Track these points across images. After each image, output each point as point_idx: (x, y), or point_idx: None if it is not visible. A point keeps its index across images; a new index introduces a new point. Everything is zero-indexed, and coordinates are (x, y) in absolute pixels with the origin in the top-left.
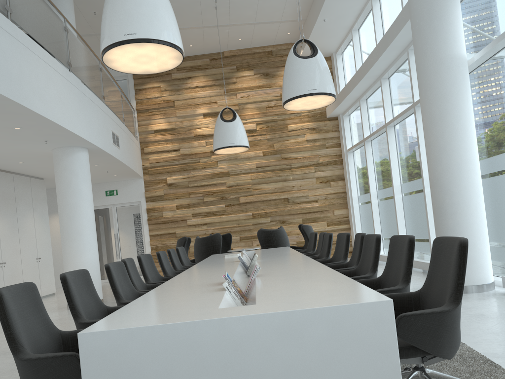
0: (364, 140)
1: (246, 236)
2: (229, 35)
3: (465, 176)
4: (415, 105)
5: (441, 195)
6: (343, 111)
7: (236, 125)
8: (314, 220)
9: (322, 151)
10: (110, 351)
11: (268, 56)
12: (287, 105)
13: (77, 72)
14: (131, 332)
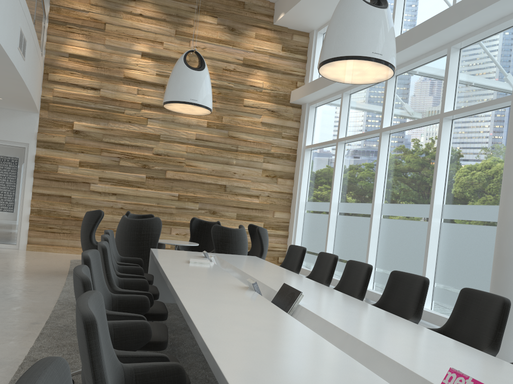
0: (337, 140)
1: (165, 221)
2: None
3: None
4: (444, 116)
5: None
6: (313, 100)
7: (204, 77)
8: (251, 218)
9: (276, 140)
10: None
11: (238, 7)
12: (328, 66)
13: None
14: None
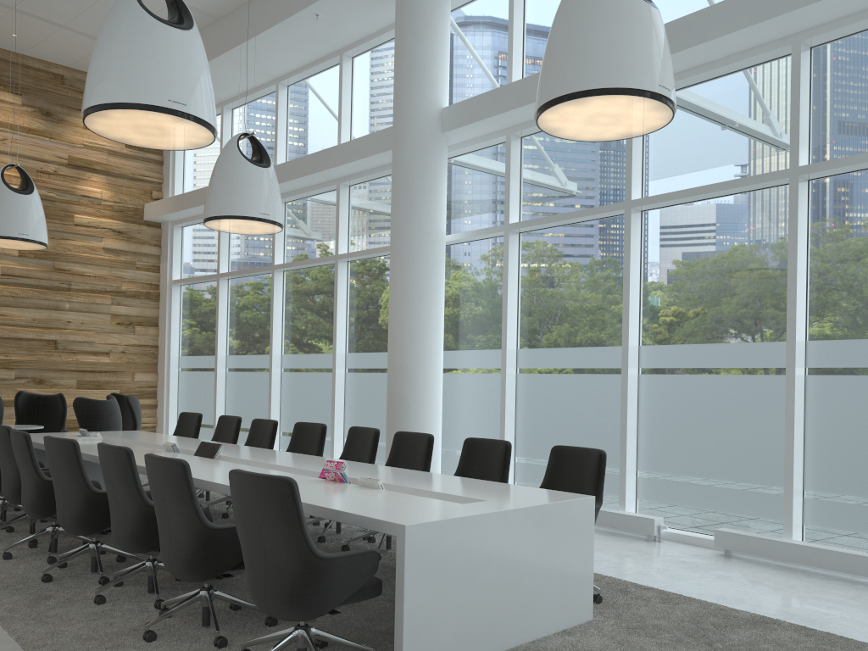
0: (218, 276)
1: None
2: None
3: (433, 370)
4: (339, 258)
5: (406, 388)
6: (178, 219)
7: (35, 202)
8: (99, 385)
9: (129, 273)
10: (428, 543)
11: (54, 82)
12: (215, 221)
13: None
14: (445, 523)
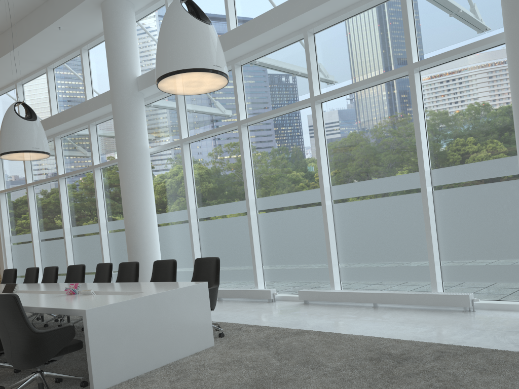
0: (27, 185)
1: None
2: None
3: (151, 225)
4: (95, 167)
5: (136, 238)
6: None
7: None
8: None
9: None
10: (101, 317)
11: None
12: (6, 155)
13: None
14: (111, 306)
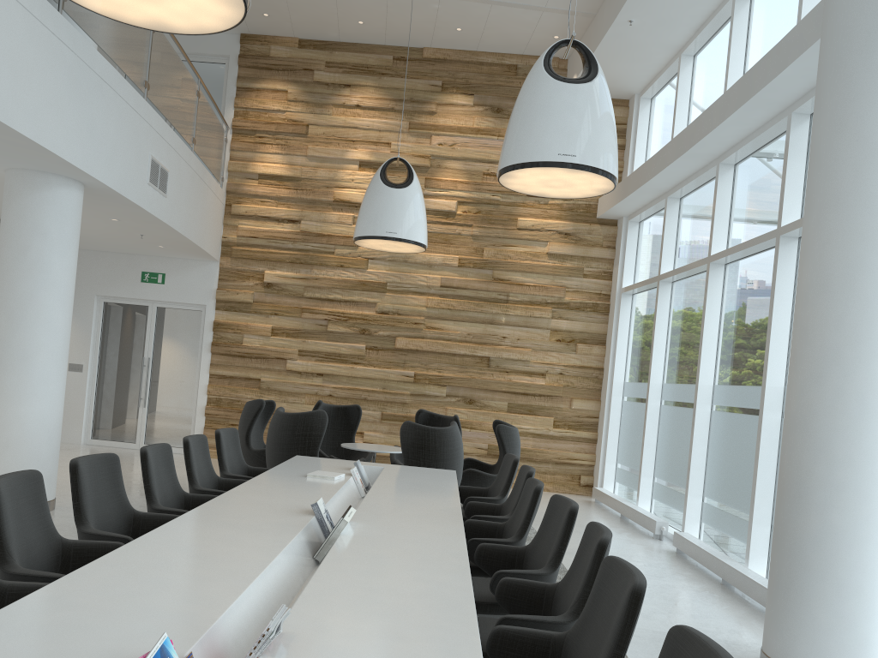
0: (659, 278)
1: (395, 415)
2: (438, 17)
3: (872, 427)
4: (781, 233)
5: (807, 457)
6: (631, 211)
7: (408, 196)
8: (532, 410)
9: (573, 281)
10: None
11: (507, 75)
12: (508, 178)
13: (80, 17)
14: None
